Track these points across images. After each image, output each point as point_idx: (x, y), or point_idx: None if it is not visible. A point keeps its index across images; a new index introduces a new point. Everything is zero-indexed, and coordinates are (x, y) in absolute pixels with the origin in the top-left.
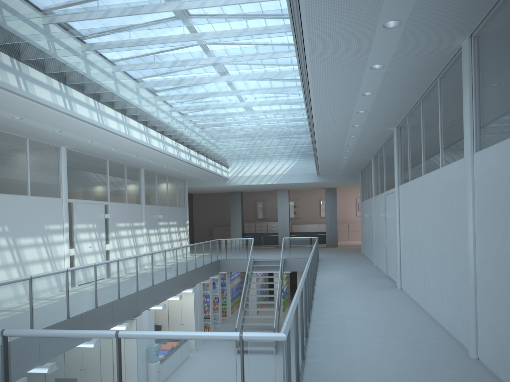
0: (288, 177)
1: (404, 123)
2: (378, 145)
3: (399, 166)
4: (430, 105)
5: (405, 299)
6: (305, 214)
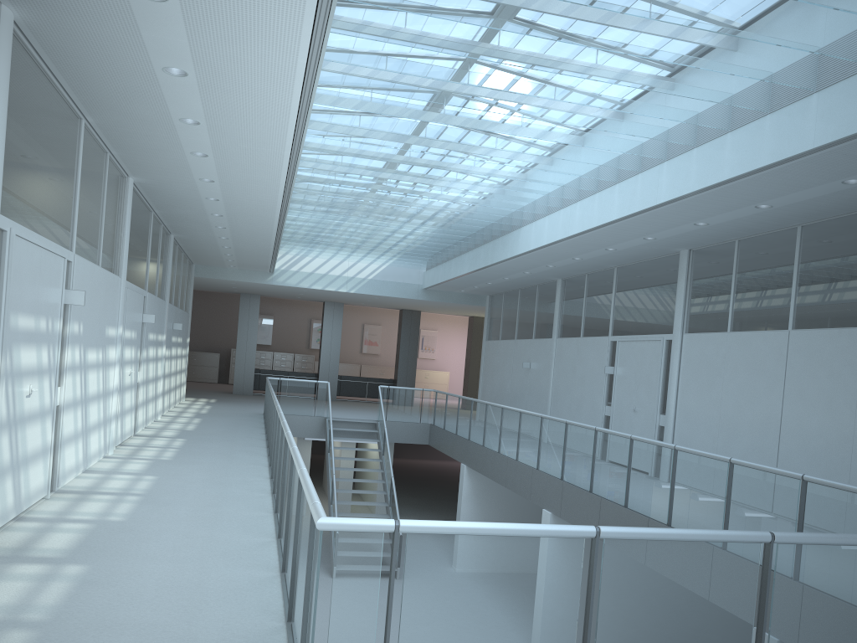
0: (376, 285)
1: (716, 246)
2: (609, 265)
3: (685, 306)
4: (834, 239)
5: None
6: None
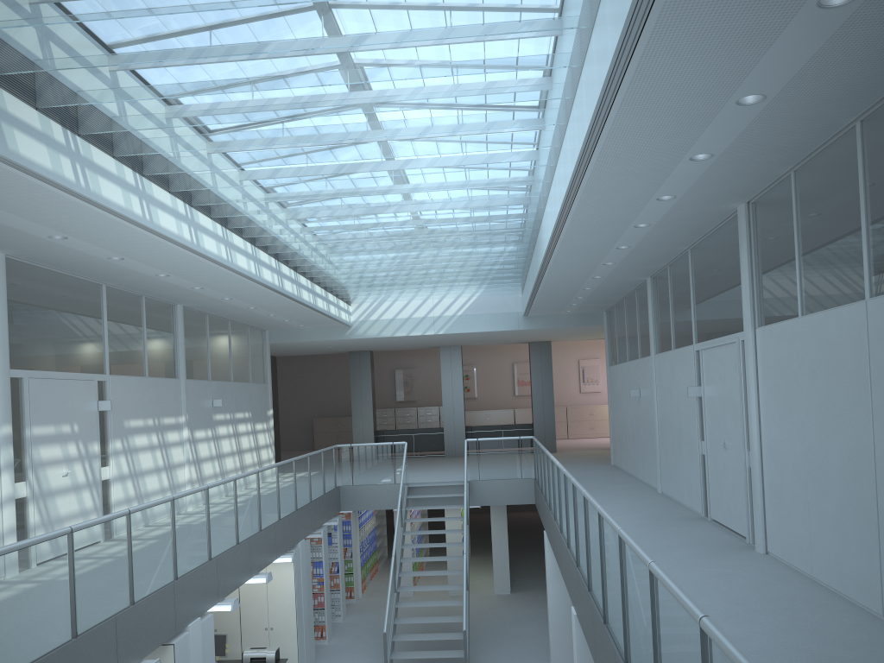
0: (467, 320)
1: (774, 189)
2: (678, 248)
3: (754, 287)
4: None
5: (802, 584)
6: (486, 391)
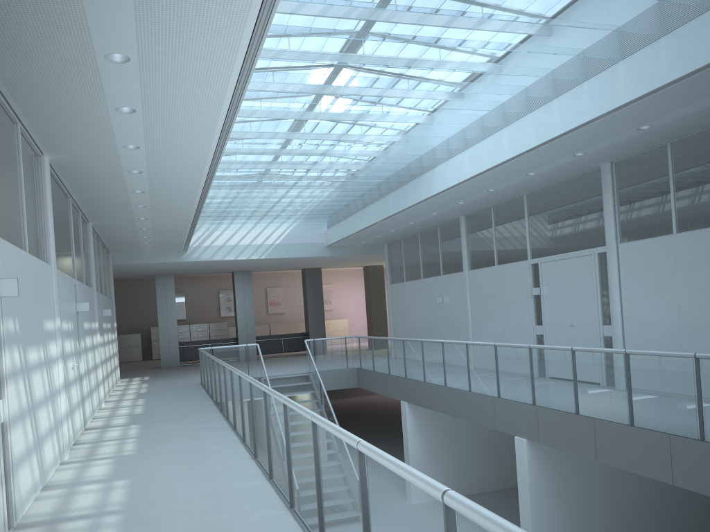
0: (284, 248)
1: (643, 154)
2: (518, 193)
3: (616, 217)
4: None
5: None
6: None
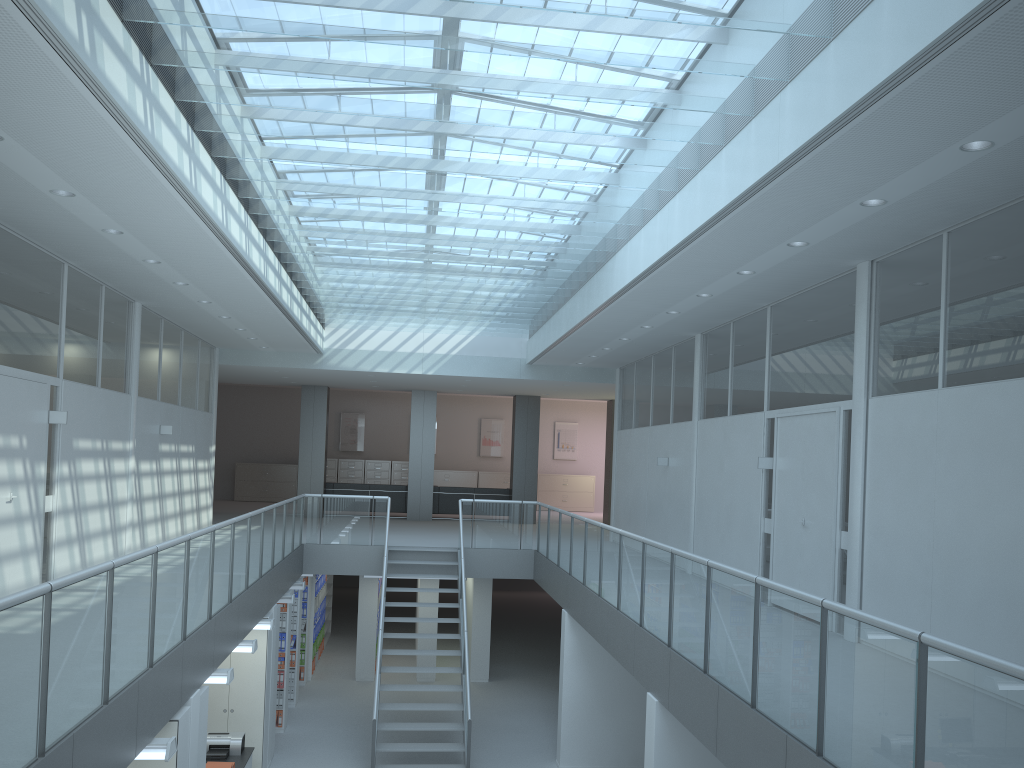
0: (462, 362)
1: (913, 249)
2: (758, 304)
3: (870, 353)
4: None
5: None
6: (447, 448)
